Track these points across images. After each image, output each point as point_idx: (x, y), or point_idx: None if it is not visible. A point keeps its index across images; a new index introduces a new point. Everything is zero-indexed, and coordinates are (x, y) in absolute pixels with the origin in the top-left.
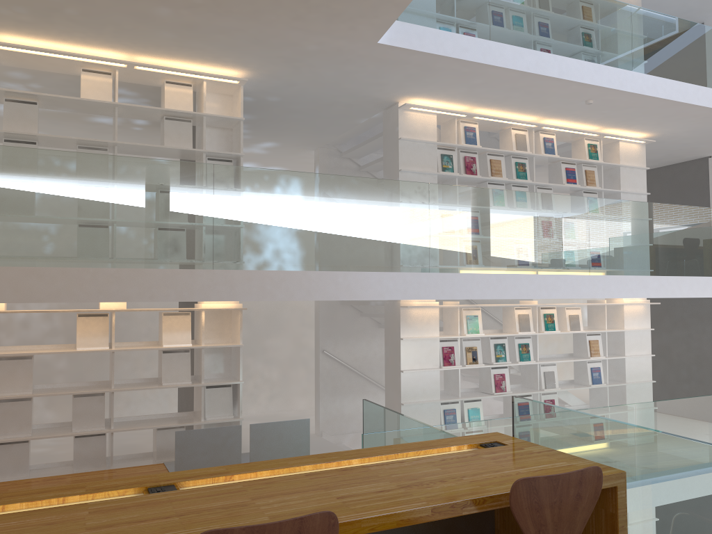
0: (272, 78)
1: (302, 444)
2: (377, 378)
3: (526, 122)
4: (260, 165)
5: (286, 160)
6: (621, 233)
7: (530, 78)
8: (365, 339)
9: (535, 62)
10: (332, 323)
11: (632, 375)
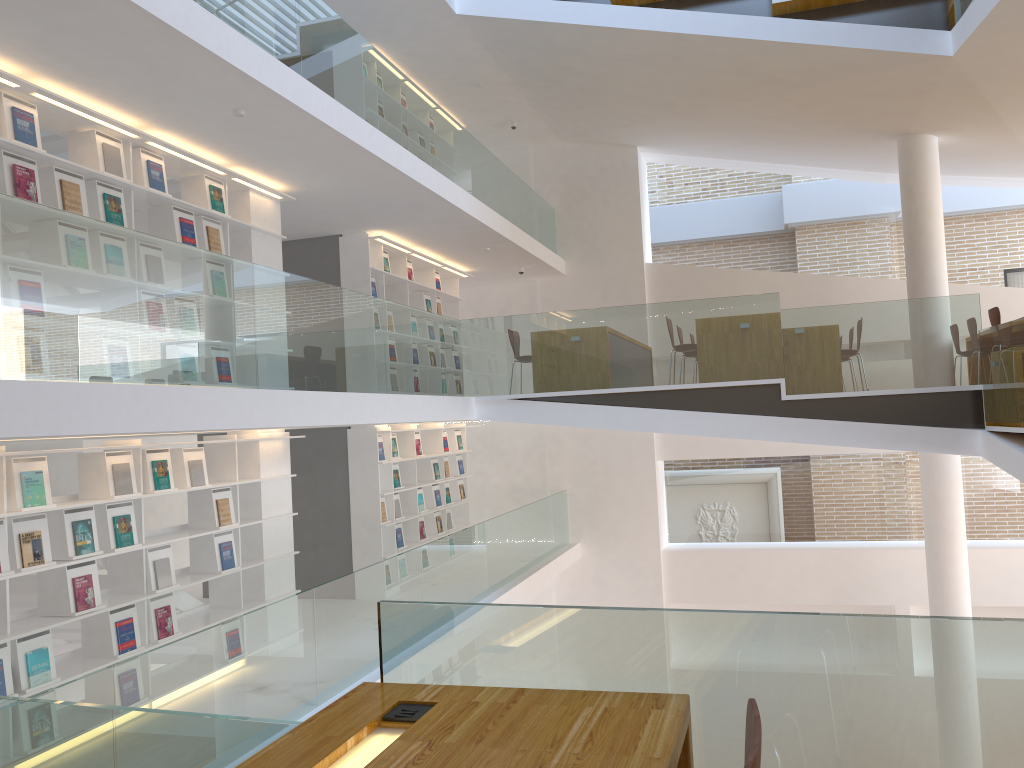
0: None
1: None
2: None
3: (126, 126)
4: None
5: None
6: (295, 326)
7: (172, 41)
8: None
9: (184, 15)
10: None
11: (271, 547)
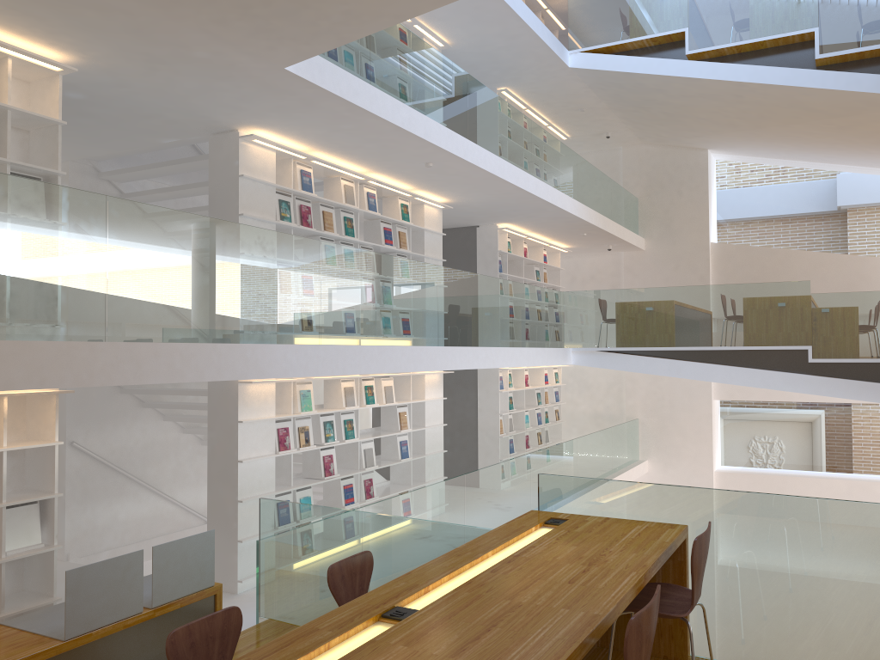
0: (105, 73)
1: (207, 563)
2: (139, 474)
3: (359, 174)
4: None
5: None
6: (459, 304)
7: (399, 134)
8: (125, 424)
9: (408, 119)
10: (83, 404)
11: (430, 446)
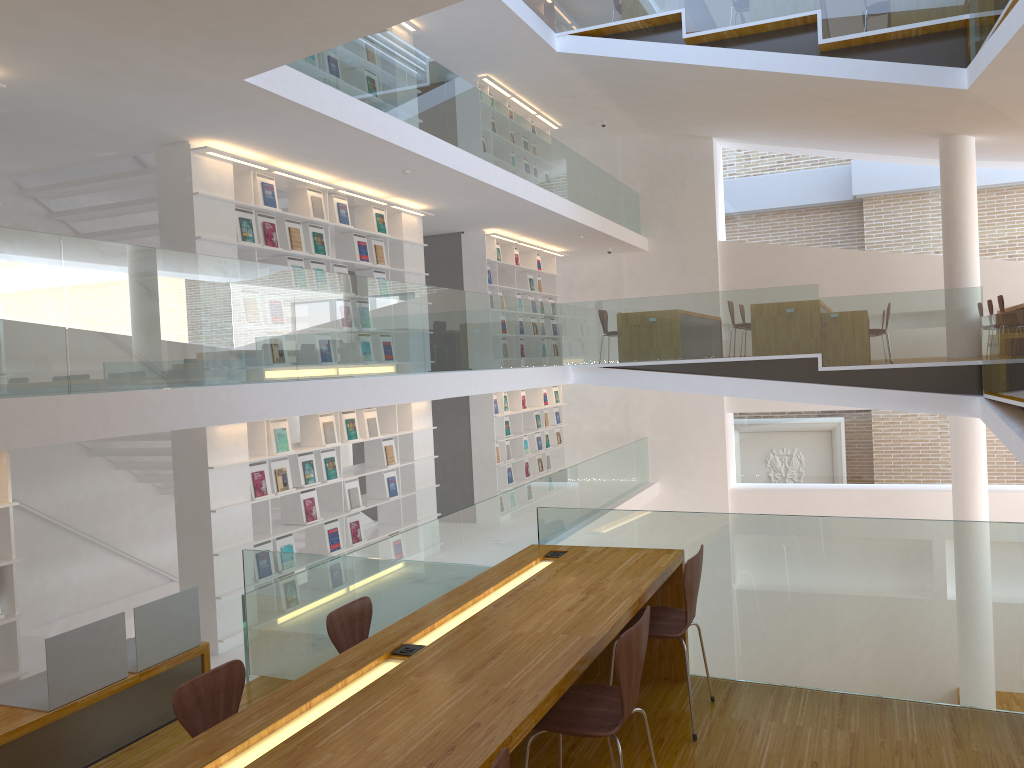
0: (36, 87)
1: (192, 622)
2: (91, 531)
3: (327, 184)
4: None
5: None
6: (446, 326)
7: (372, 142)
8: (71, 476)
9: (381, 125)
10: (21, 457)
11: (420, 481)
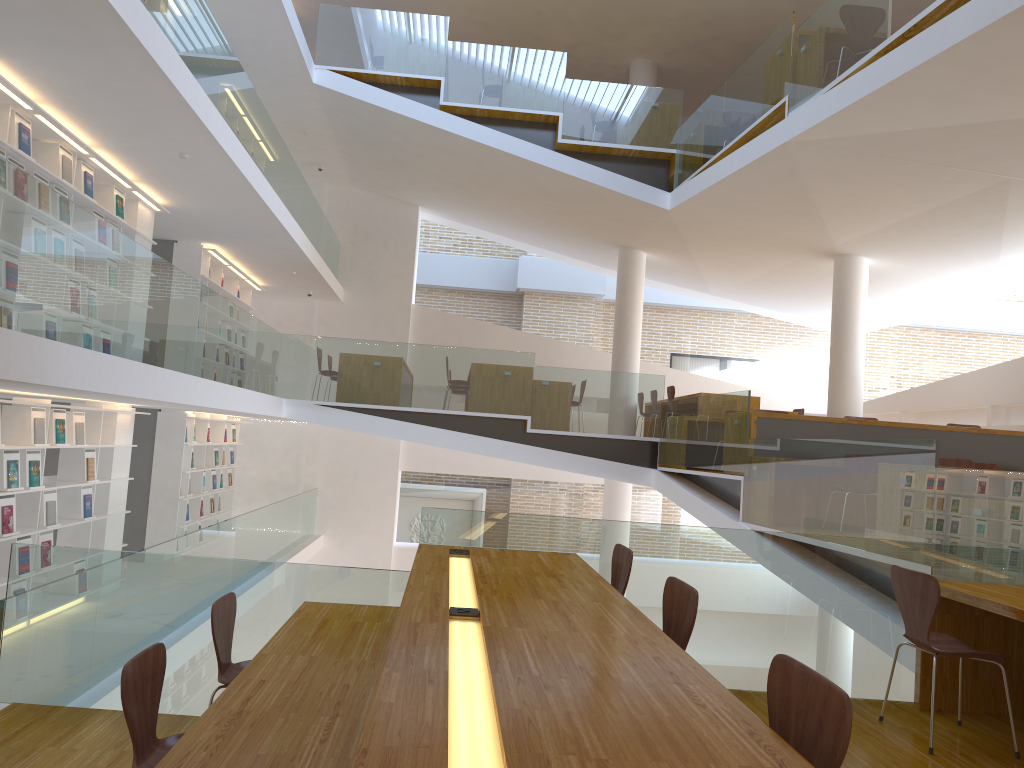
0: None
1: None
2: None
3: (87, 146)
4: None
5: None
6: (205, 329)
7: (180, 111)
8: None
9: (195, 97)
10: None
11: (113, 504)
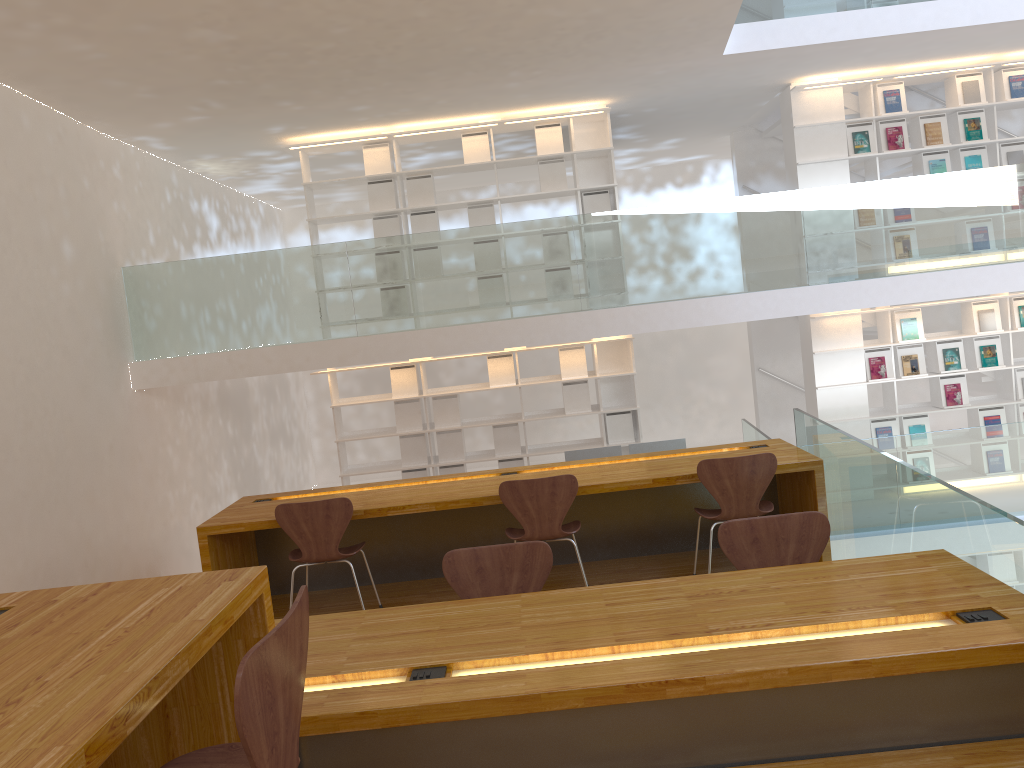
0: (637, 98)
1: None
2: None
3: (973, 66)
4: (676, 157)
5: (703, 148)
6: None
7: (934, 33)
8: None
9: (934, 16)
10: (767, 337)
11: None
